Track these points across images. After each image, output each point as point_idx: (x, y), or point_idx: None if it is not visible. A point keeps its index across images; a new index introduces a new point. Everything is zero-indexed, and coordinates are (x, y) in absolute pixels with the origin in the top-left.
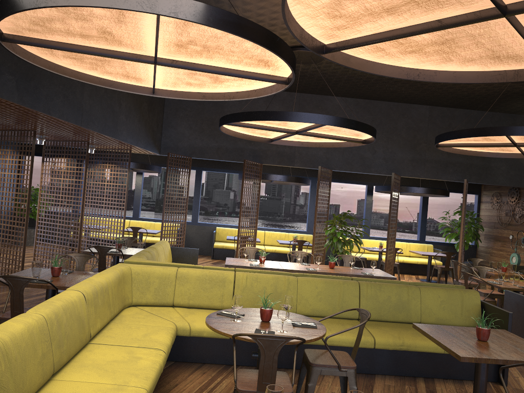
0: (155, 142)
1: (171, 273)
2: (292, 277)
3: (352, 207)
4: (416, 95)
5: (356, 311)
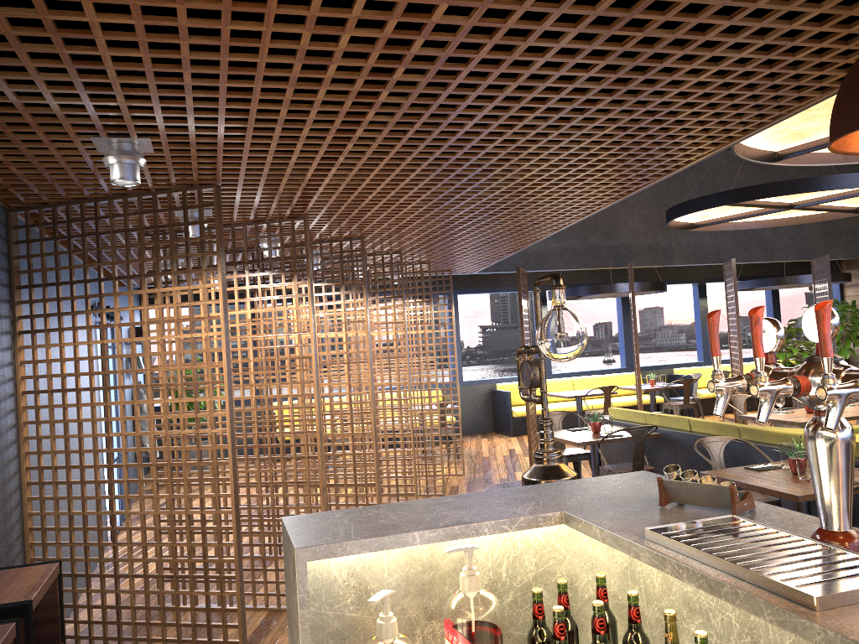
0: None
1: None
2: None
3: None
4: None
5: None
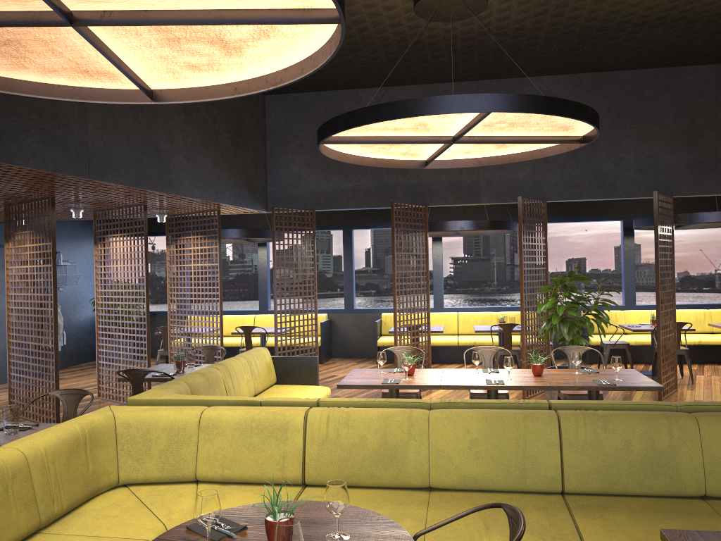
0: (255, 192)
1: (190, 419)
2: (419, 411)
3: (607, 260)
4: (684, 48)
5: (556, 477)
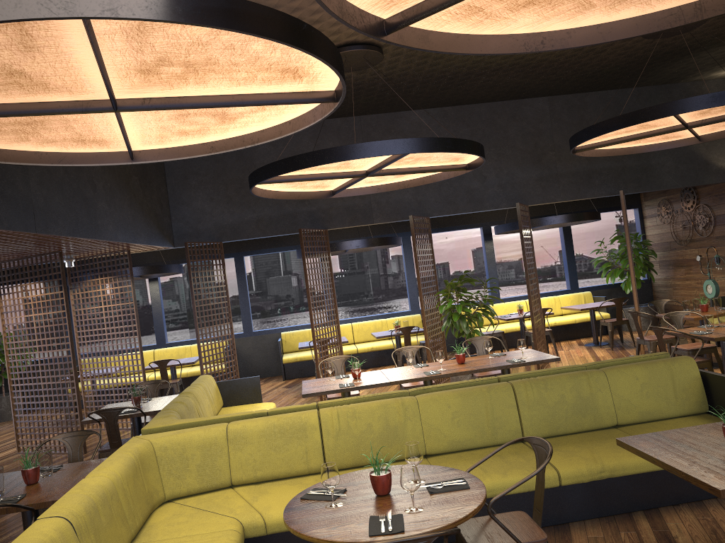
0: (163, 230)
1: (218, 434)
2: (408, 398)
3: (467, 262)
4: (526, 85)
5: (517, 430)
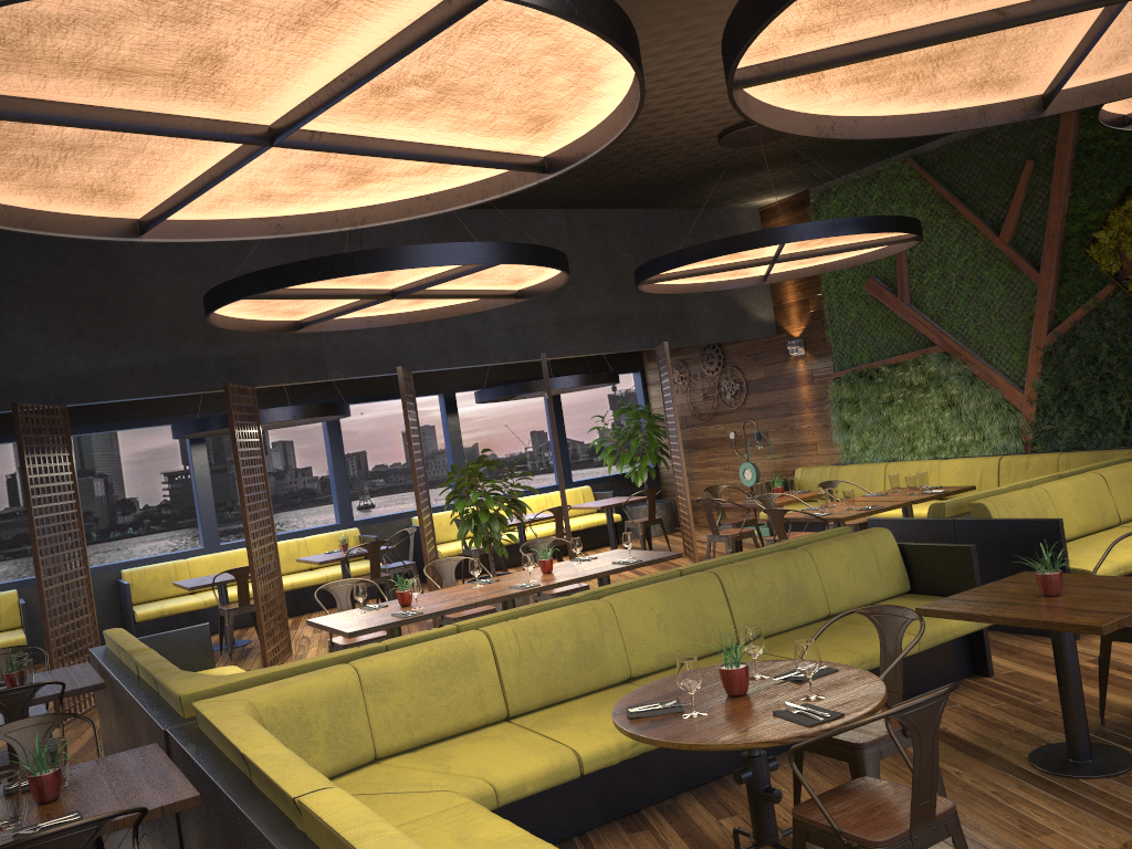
0: None
1: (348, 680)
2: (596, 601)
3: (395, 450)
4: (551, 190)
5: (731, 632)
